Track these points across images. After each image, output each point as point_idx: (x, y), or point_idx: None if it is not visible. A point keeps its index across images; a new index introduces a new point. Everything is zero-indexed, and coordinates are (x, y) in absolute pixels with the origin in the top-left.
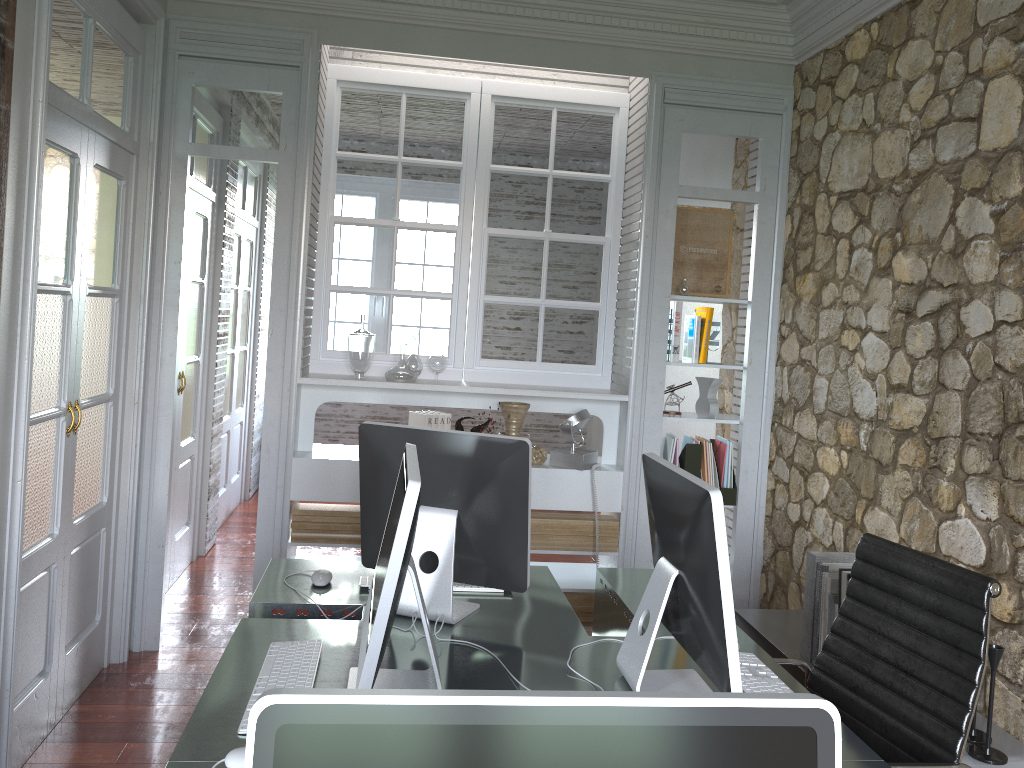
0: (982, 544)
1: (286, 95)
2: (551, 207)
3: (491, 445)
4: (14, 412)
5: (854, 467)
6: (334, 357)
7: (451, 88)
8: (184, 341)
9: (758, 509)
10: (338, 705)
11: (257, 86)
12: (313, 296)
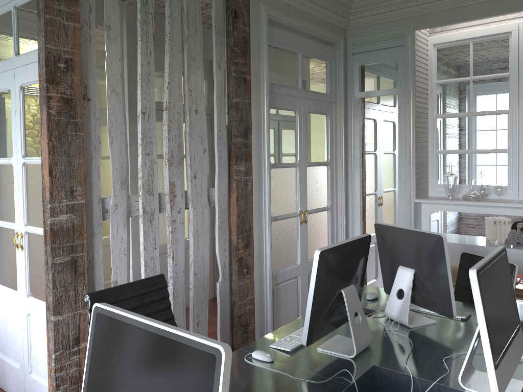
0: None
1: (399, 60)
2: None
3: (425, 237)
4: (263, 215)
5: None
6: (441, 187)
7: (498, 32)
8: (381, 181)
9: None
10: (107, 309)
11: (386, 59)
12: (428, 157)
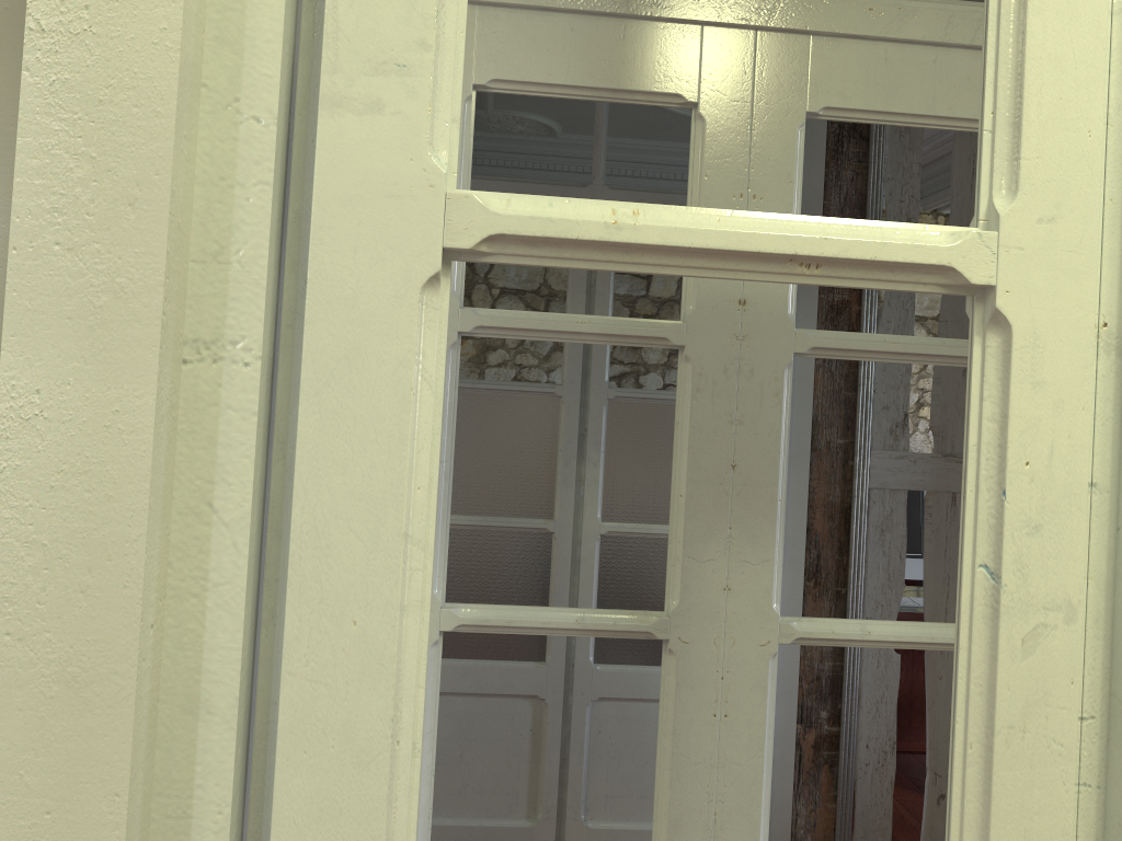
0: None
1: None
2: None
3: None
4: None
5: None
6: None
7: None
8: None
9: None
10: None
11: None
12: None
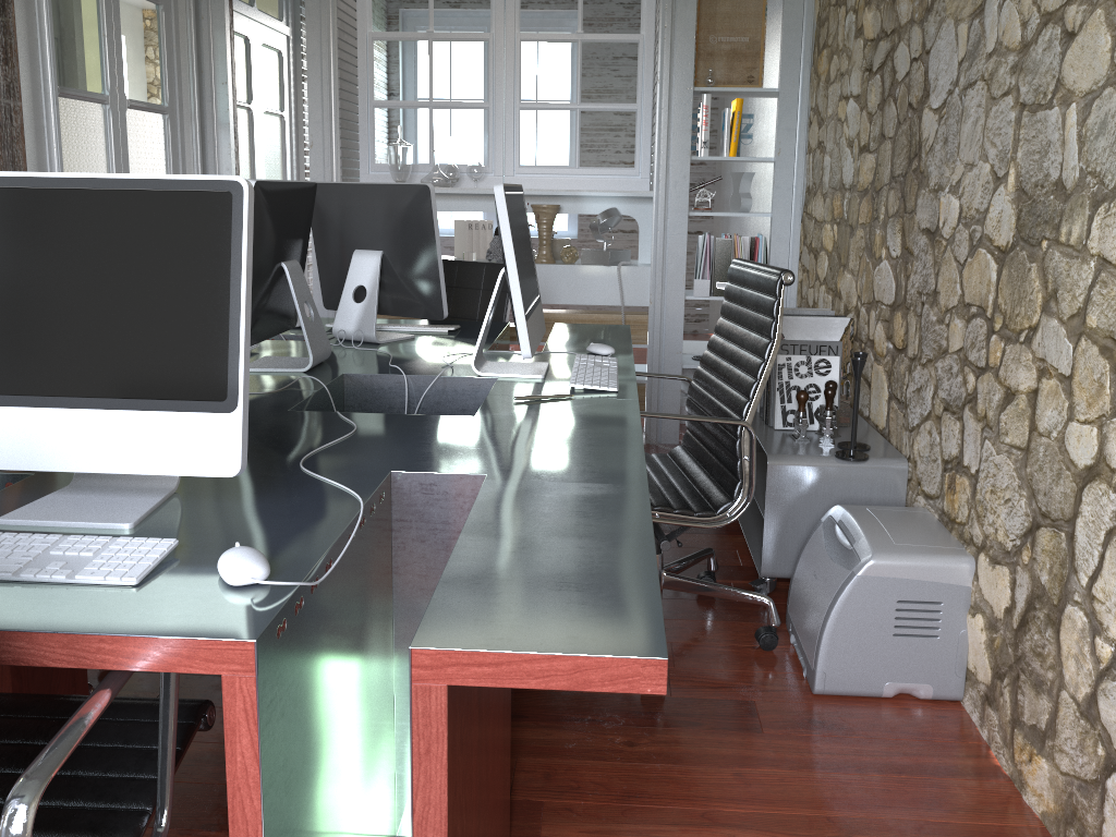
0: (893, 282)
1: None
2: (583, 7)
3: (402, 191)
4: None
5: (840, 238)
6: (382, 170)
7: None
8: (262, 168)
9: (789, 301)
10: None
11: None
12: (358, 113)
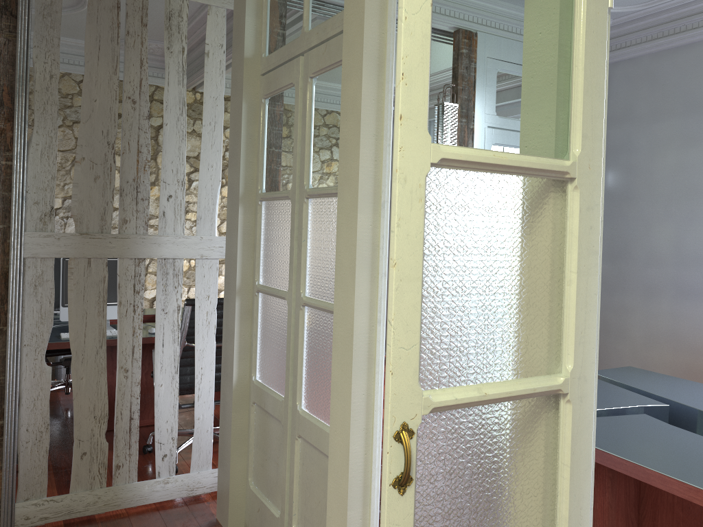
0: None
1: None
2: None
3: None
4: None
5: None
6: None
7: None
8: None
9: None
10: None
11: None
12: None
